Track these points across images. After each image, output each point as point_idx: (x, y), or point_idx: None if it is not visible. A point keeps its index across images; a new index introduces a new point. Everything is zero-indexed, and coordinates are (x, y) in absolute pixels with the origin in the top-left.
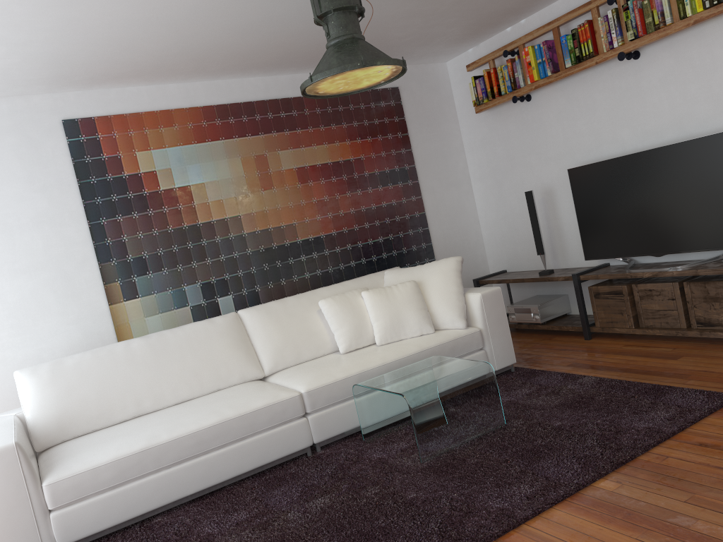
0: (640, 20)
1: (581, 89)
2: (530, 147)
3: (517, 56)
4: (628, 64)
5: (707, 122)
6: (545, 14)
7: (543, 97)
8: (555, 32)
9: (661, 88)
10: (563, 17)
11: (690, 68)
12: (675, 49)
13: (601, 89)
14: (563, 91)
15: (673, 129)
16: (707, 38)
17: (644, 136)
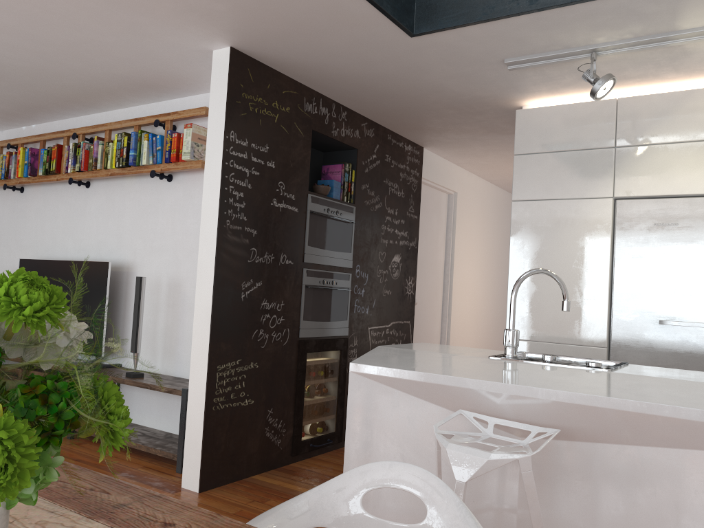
0: (85, 158)
1: (54, 197)
2: (14, 232)
3: (15, 151)
4: (83, 189)
5: (112, 252)
6: (48, 127)
7: (31, 193)
8: (41, 144)
9: (95, 216)
10: (47, 134)
11: (113, 207)
12: (108, 190)
13: (64, 202)
14: (44, 194)
15: (95, 250)
16: (125, 190)
17: (79, 250)
